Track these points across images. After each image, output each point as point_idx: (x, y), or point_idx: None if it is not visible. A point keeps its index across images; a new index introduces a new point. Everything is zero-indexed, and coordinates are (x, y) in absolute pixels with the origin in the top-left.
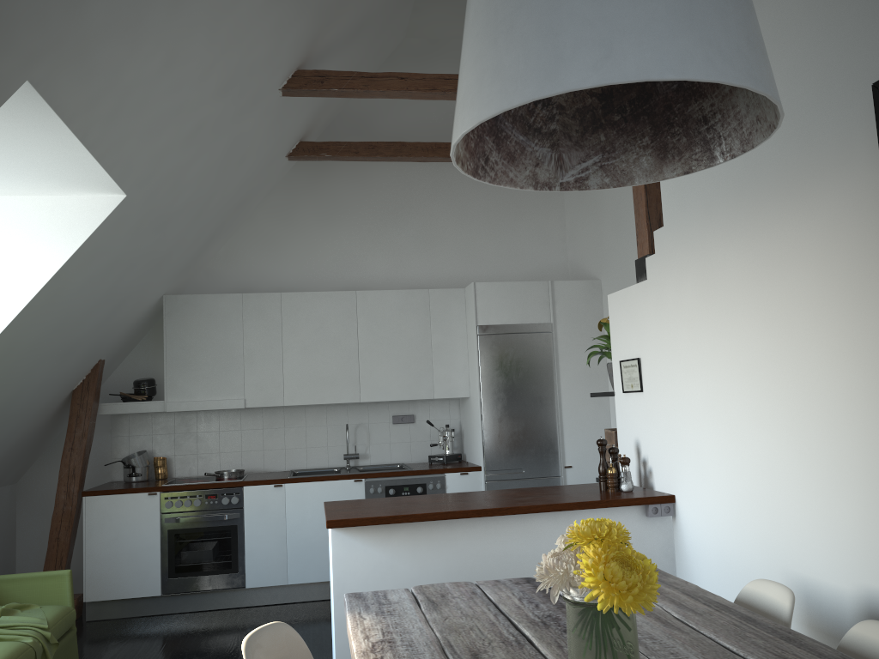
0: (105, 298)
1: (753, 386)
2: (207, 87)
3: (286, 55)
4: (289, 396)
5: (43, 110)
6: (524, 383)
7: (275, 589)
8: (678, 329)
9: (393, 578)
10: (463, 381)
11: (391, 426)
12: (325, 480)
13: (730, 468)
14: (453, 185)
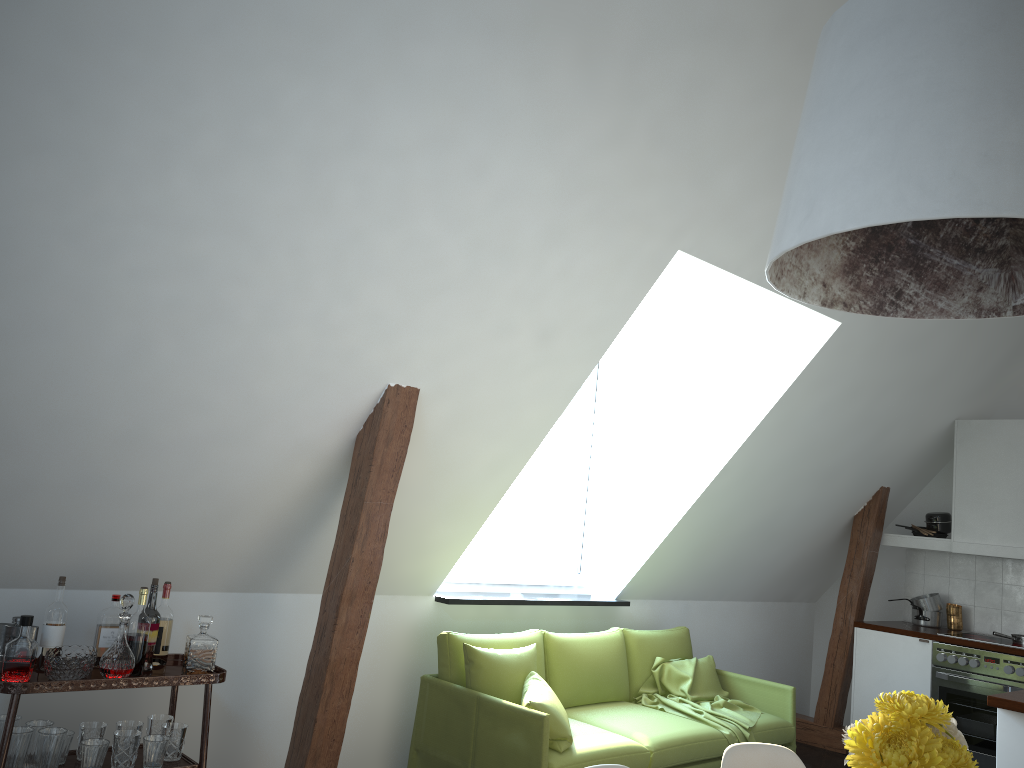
0: (857, 423)
1: None
2: None
3: None
4: None
5: (708, 267)
6: None
7: None
8: None
9: None
10: None
11: None
12: None
13: None
14: None
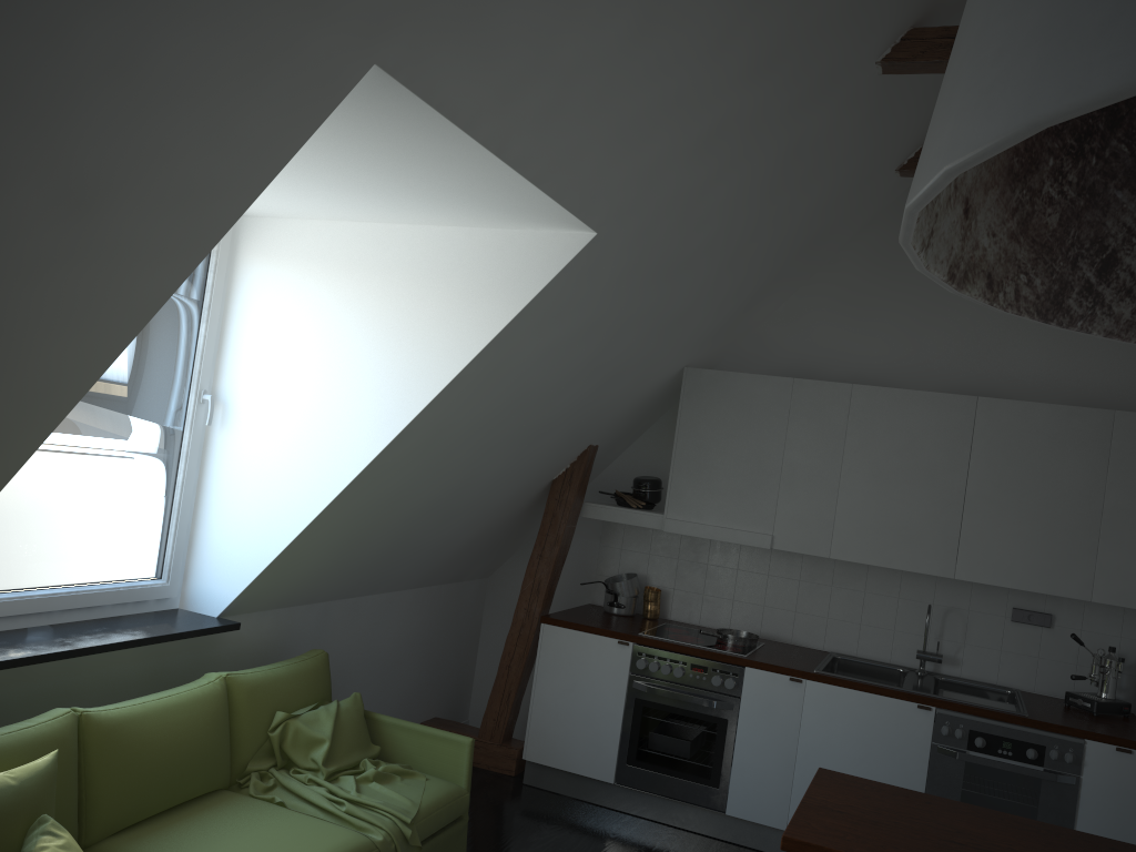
0: (583, 370)
1: None
2: (728, 65)
3: (888, 3)
4: (840, 544)
5: (422, 110)
6: None
7: (767, 829)
8: None
9: None
10: None
11: (1006, 623)
12: (870, 691)
13: None
14: None
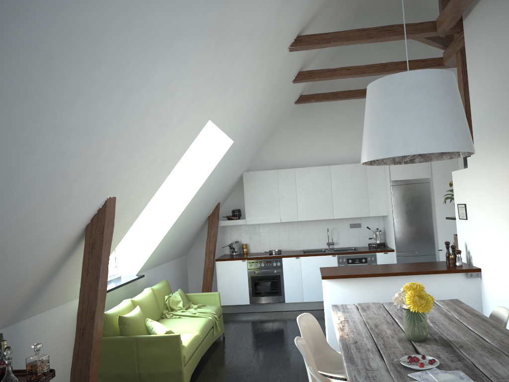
0: (222, 179)
1: (508, 223)
2: (263, 94)
3: (294, 68)
4: (300, 216)
5: (211, 125)
6: (416, 209)
7: (298, 303)
8: (480, 193)
9: (350, 300)
10: (384, 207)
11: (349, 229)
12: (318, 255)
13: (501, 258)
14: None
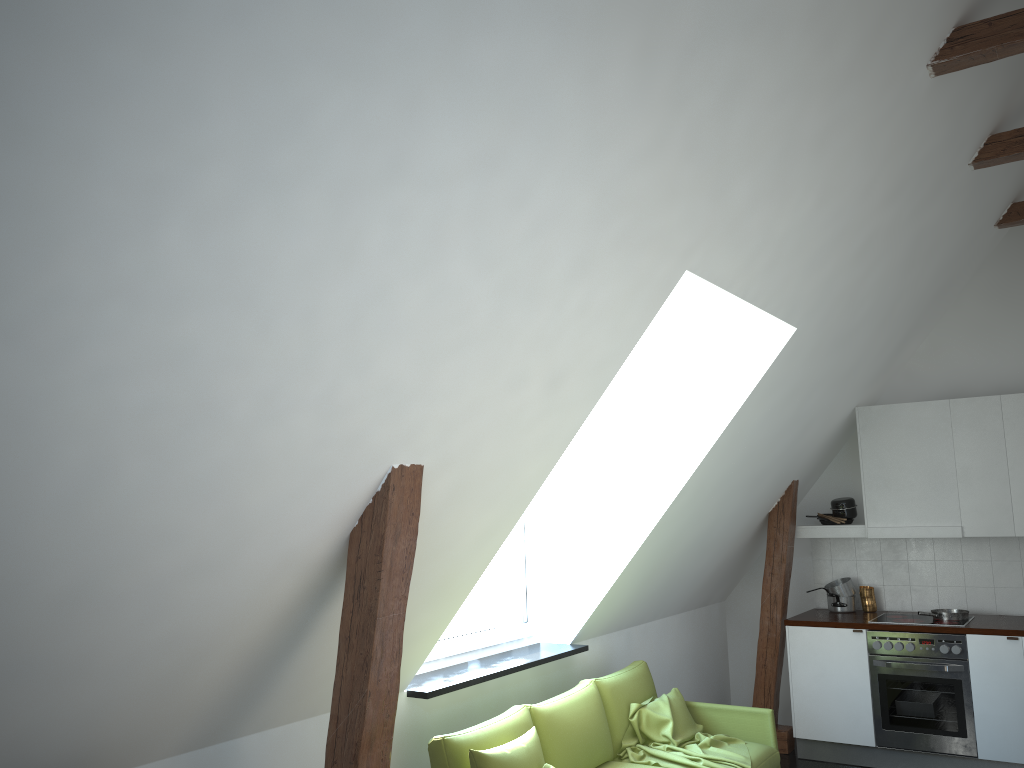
0: (788, 424)
1: None
2: (871, 201)
3: (970, 127)
4: (1021, 524)
5: (703, 285)
6: None
7: (1017, 767)
8: None
9: None
10: None
11: None
12: None
13: None
14: None
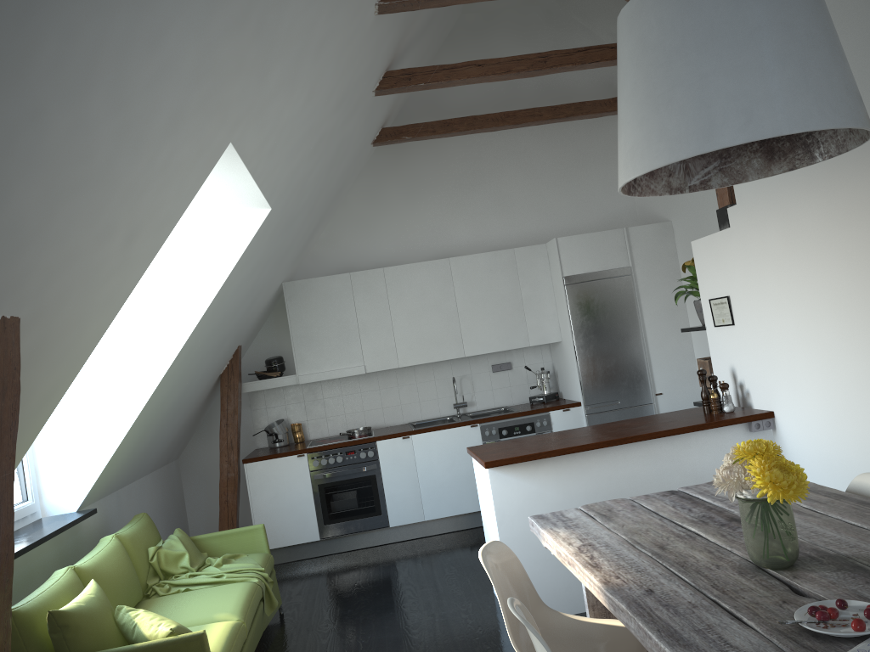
0: (248, 294)
1: (841, 315)
2: (328, 107)
3: (380, 62)
4: (402, 358)
5: (233, 159)
6: (611, 324)
7: (414, 525)
8: (765, 269)
9: (543, 504)
10: (554, 328)
11: (491, 374)
12: (445, 428)
13: (824, 385)
14: (522, 148)
